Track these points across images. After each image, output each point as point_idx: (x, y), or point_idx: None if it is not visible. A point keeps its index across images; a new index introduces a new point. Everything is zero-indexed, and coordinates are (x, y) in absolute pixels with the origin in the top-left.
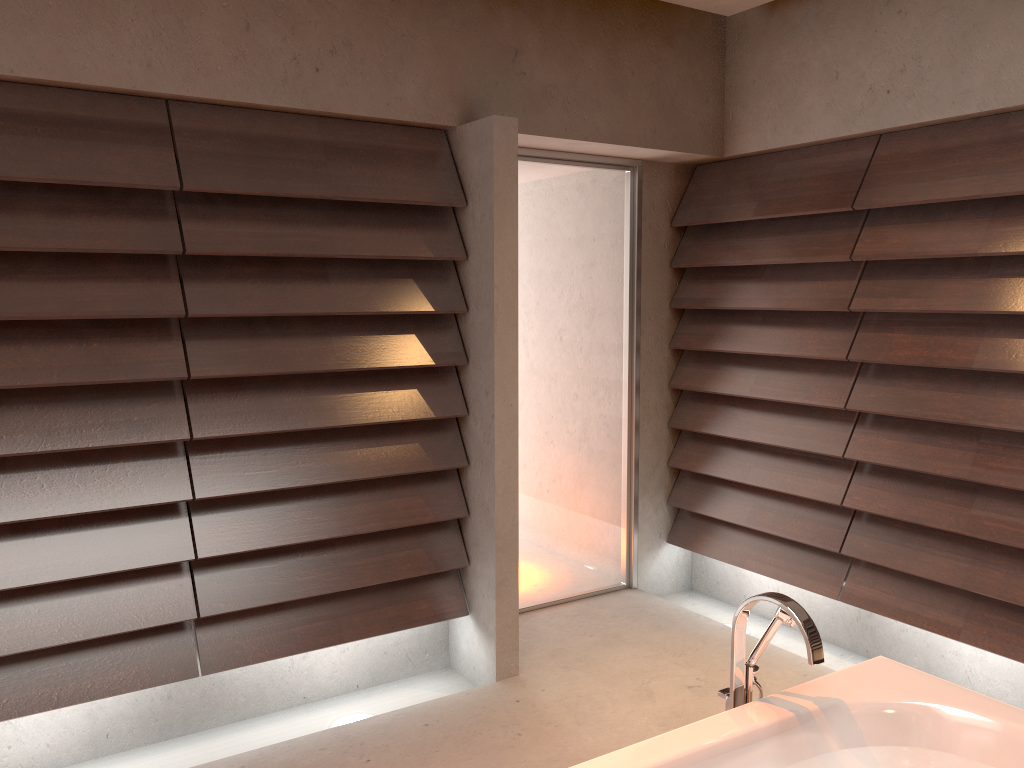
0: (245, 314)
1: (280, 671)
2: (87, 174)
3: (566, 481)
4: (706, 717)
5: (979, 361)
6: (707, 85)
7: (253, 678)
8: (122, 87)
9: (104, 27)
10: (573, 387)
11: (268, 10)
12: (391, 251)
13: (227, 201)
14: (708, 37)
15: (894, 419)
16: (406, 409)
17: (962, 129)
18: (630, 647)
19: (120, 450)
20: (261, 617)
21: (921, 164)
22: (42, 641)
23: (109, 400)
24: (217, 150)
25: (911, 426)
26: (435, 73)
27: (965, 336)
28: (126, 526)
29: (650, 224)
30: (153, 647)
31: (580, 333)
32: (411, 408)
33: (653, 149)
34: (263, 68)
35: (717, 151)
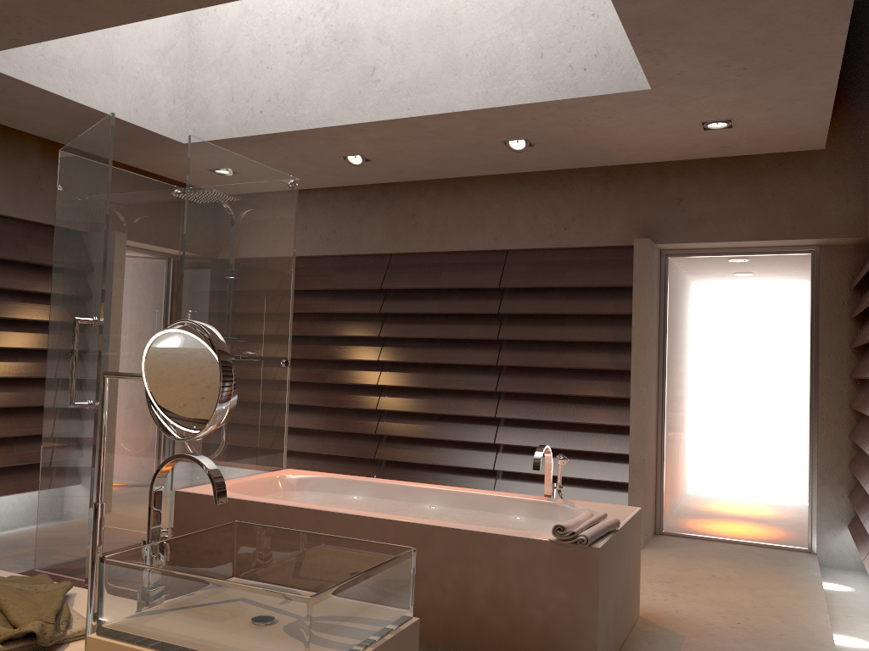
0: (521, 339)
1: None
2: (467, 284)
3: (750, 460)
4: (688, 581)
5: None
6: (847, 190)
7: None
8: (486, 249)
9: (481, 228)
10: (757, 398)
11: (544, 207)
12: (592, 310)
13: (523, 291)
14: (848, 158)
15: None
16: (598, 390)
17: None
18: (728, 562)
19: (475, 393)
20: (524, 480)
21: None
22: (439, 461)
23: (472, 372)
24: (519, 269)
25: None
26: (627, 219)
27: None
28: (473, 424)
29: (828, 288)
30: (479, 479)
31: (763, 362)
32: (601, 390)
33: (793, 239)
34: (541, 232)
35: (860, 234)
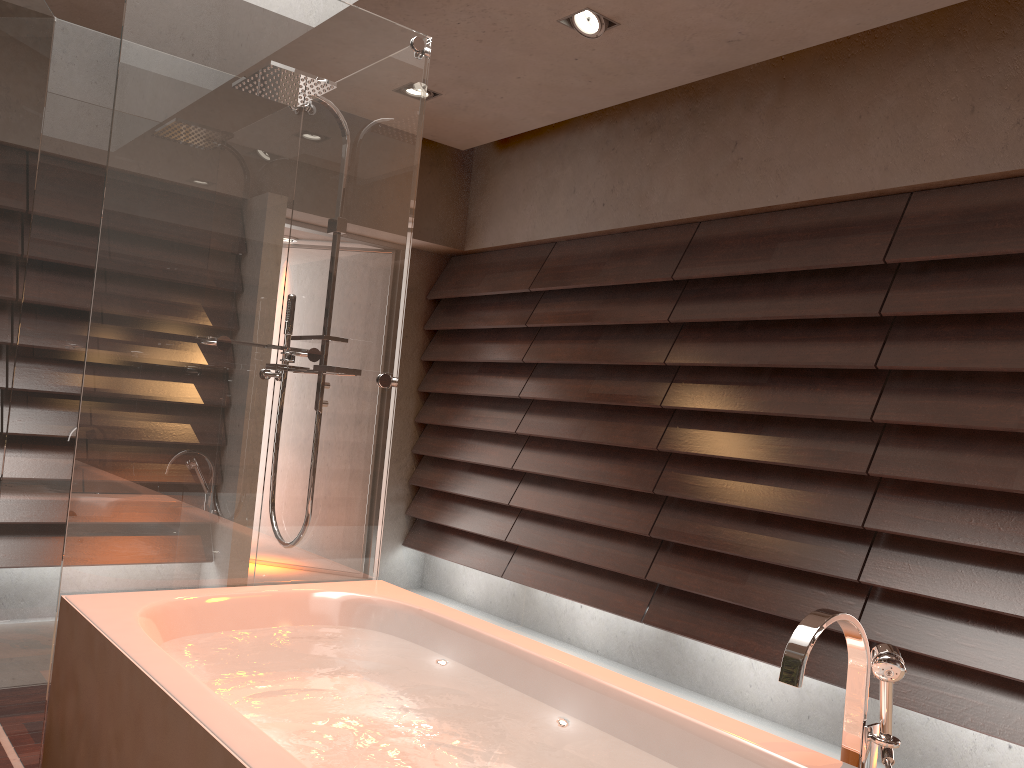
0: (925, 367)
1: (960, 748)
2: (820, 260)
3: None
4: None
5: None
6: None
7: (931, 739)
8: (864, 191)
9: (857, 150)
10: None
11: (994, 88)
12: None
13: (939, 268)
14: None
15: None
16: None
17: None
18: None
19: (830, 476)
20: (922, 668)
21: None
22: (751, 602)
23: (824, 434)
24: (930, 225)
25: None
26: None
27: None
28: (822, 538)
29: None
30: (827, 648)
31: None
32: None
33: None
34: (983, 142)
35: None
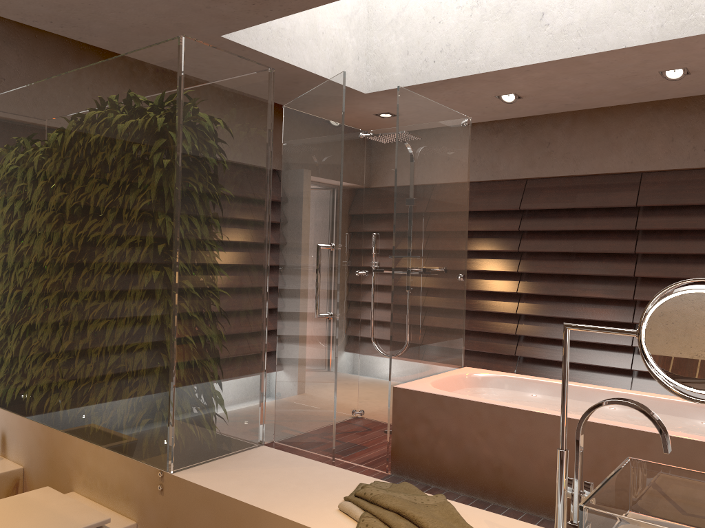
0: (658, 252)
1: None
2: (603, 203)
3: None
4: None
5: None
6: None
7: None
8: (621, 172)
9: (616, 152)
10: None
11: (682, 131)
12: None
13: (659, 208)
14: None
15: None
16: None
17: None
18: None
19: (611, 301)
20: None
21: None
22: (576, 360)
23: (607, 282)
24: (655, 189)
25: None
26: None
27: None
28: None
29: None
30: (615, 376)
31: None
32: None
33: None
34: (678, 154)
35: None
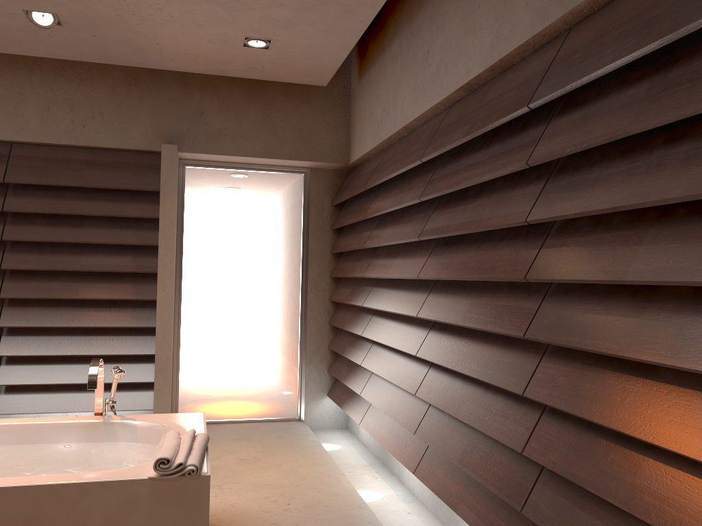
0: (31, 240)
1: None
2: None
3: (254, 349)
4: (225, 470)
5: (389, 272)
6: (336, 124)
7: None
8: None
9: None
10: (261, 295)
11: (59, 100)
12: (114, 212)
13: (33, 188)
14: (337, 98)
15: (382, 312)
16: (120, 293)
17: (403, 140)
18: (246, 442)
19: None
20: (35, 392)
21: (387, 161)
22: None
23: None
24: (28, 164)
25: (384, 316)
26: (151, 125)
27: (392, 259)
28: None
29: (316, 204)
30: None
31: (266, 264)
32: (123, 293)
33: (296, 160)
34: (55, 127)
35: (344, 161)
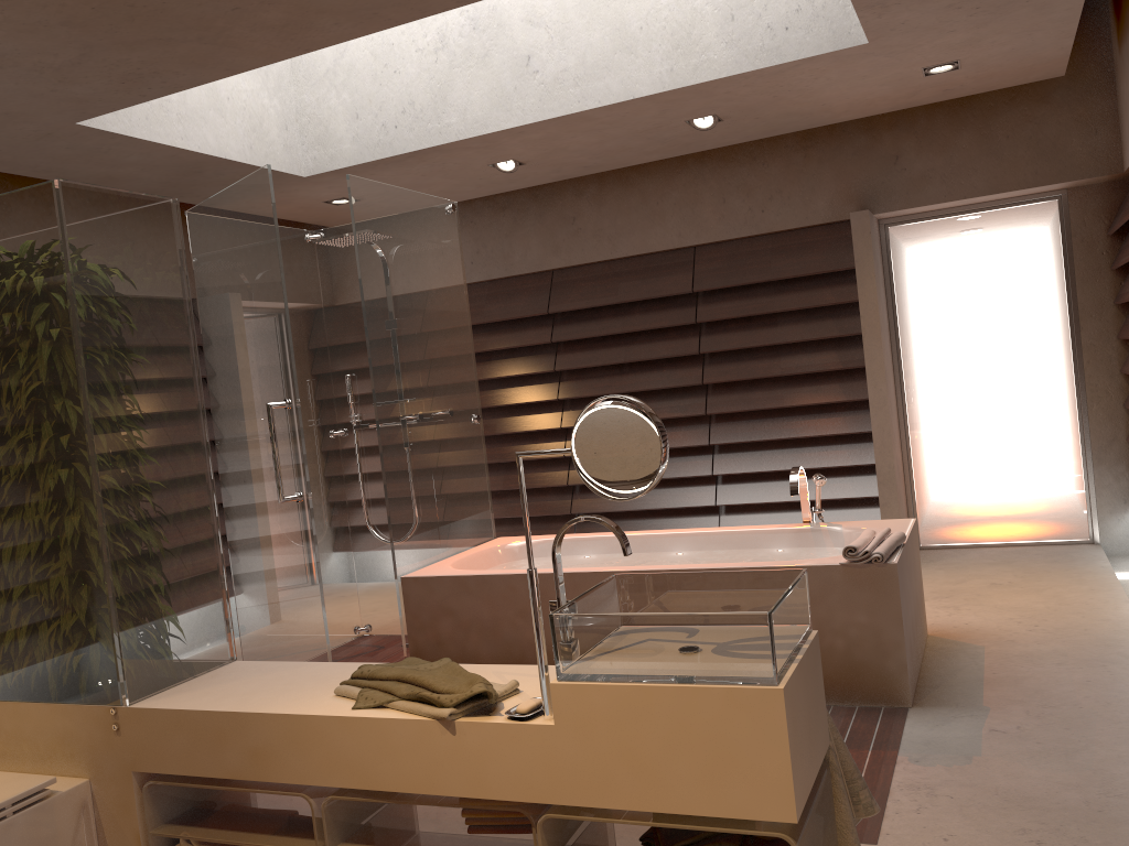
0: (727, 349)
1: None
2: (653, 293)
3: (1012, 450)
4: (967, 593)
5: None
6: (1095, 119)
7: None
8: (669, 248)
9: (660, 223)
10: (1012, 377)
11: (733, 189)
12: (808, 303)
13: (721, 292)
14: (1091, 81)
15: None
16: (827, 396)
17: None
18: (1004, 566)
19: (680, 420)
20: (753, 512)
21: None
22: (649, 506)
23: (673, 396)
24: (713, 267)
25: None
26: (836, 190)
27: None
28: (684, 457)
29: (1081, 238)
30: (699, 518)
31: (1015, 335)
32: (831, 395)
33: (1037, 187)
34: (733, 219)
35: (1114, 170)
